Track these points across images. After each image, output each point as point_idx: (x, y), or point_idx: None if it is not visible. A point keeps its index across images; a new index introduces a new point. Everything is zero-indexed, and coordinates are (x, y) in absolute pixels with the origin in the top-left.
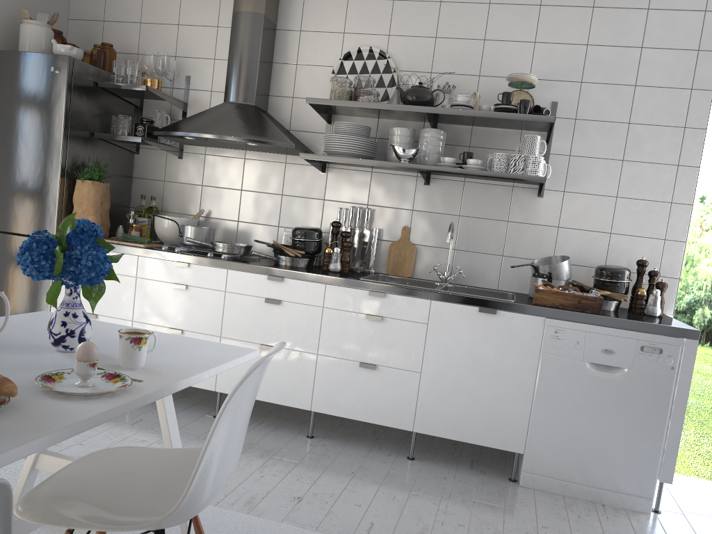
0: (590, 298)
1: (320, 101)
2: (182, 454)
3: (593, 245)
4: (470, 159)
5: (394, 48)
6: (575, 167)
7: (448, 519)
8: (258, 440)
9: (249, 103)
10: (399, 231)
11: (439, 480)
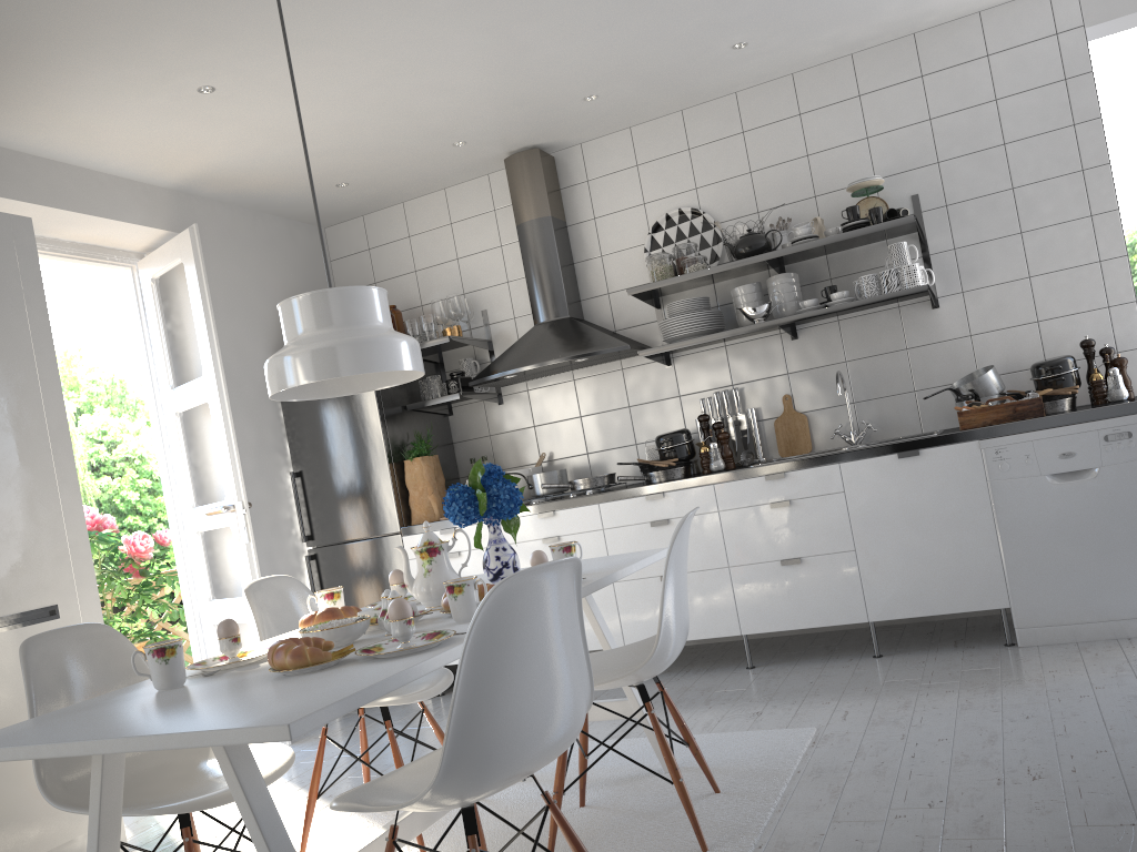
0: (1026, 402)
1: (643, 287)
2: (634, 646)
3: (1021, 343)
4: (833, 294)
5: (706, 200)
6: (966, 260)
7: (934, 690)
8: (691, 684)
9: (563, 317)
10: (780, 403)
11: (916, 665)
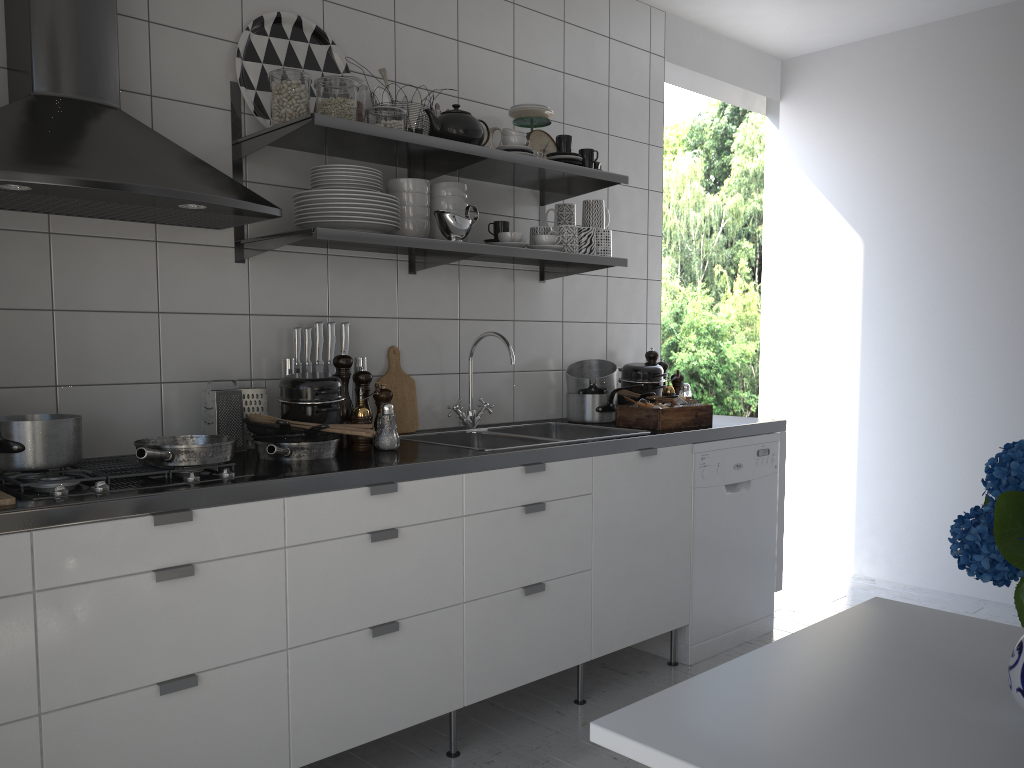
0: (703, 408)
1: (342, 123)
2: None
3: (594, 341)
4: (548, 235)
5: (335, 26)
6: None
7: None
8: None
9: (112, 105)
10: (383, 357)
11: None
